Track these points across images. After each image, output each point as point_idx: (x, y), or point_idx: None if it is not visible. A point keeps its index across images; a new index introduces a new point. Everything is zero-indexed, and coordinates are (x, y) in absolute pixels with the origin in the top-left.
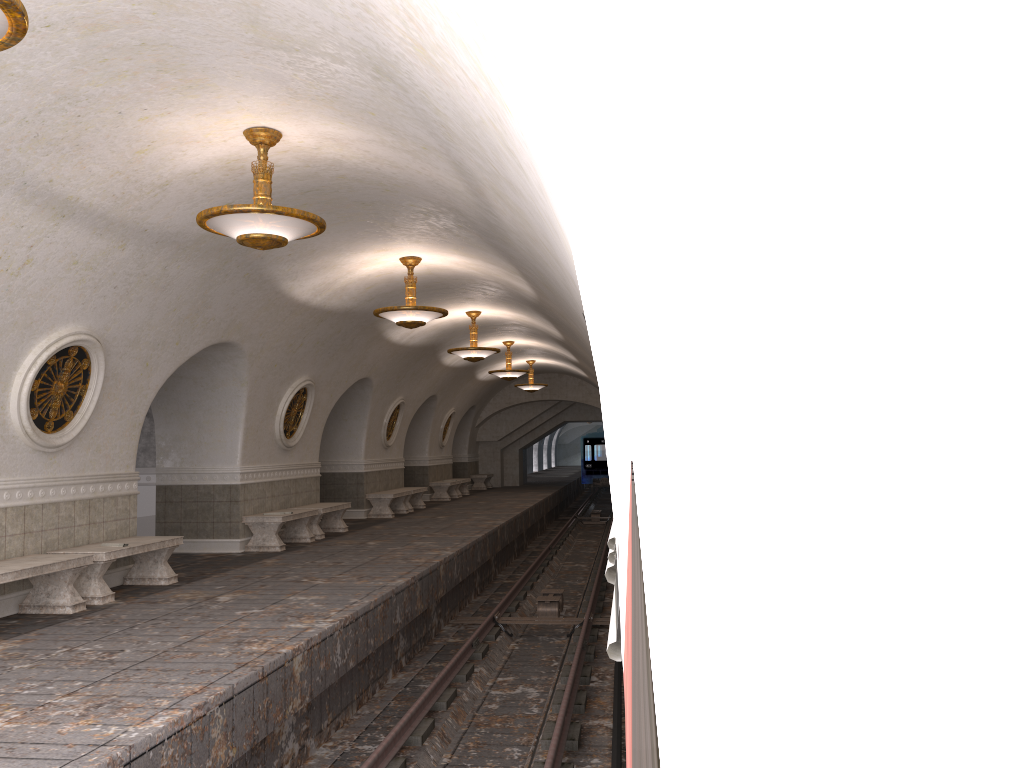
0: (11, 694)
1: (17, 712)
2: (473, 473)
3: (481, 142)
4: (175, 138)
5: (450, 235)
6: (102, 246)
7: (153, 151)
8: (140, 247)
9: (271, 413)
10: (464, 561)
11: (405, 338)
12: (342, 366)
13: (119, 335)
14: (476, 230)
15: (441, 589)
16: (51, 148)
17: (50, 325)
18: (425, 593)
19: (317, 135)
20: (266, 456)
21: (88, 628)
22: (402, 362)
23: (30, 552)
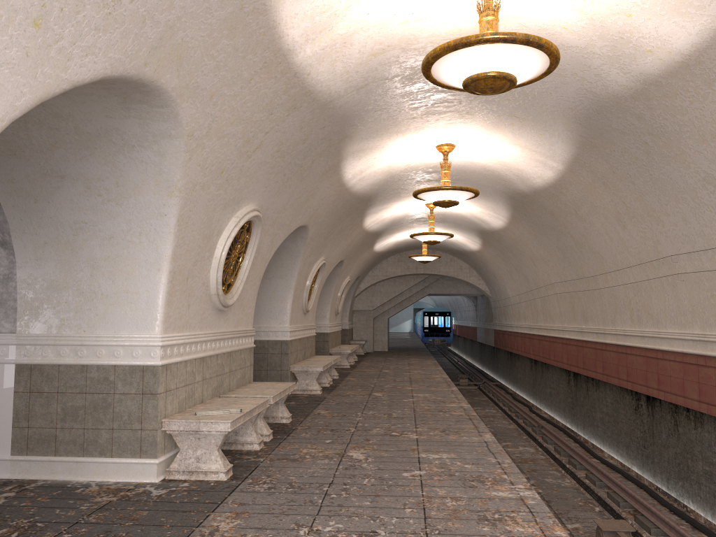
0: None
1: None
2: (350, 339)
3: None
4: None
5: None
6: None
7: None
8: None
9: (207, 253)
10: None
11: (355, 179)
12: (290, 202)
13: None
14: None
15: None
16: None
17: None
18: None
19: None
20: (197, 319)
21: None
22: (337, 213)
23: None
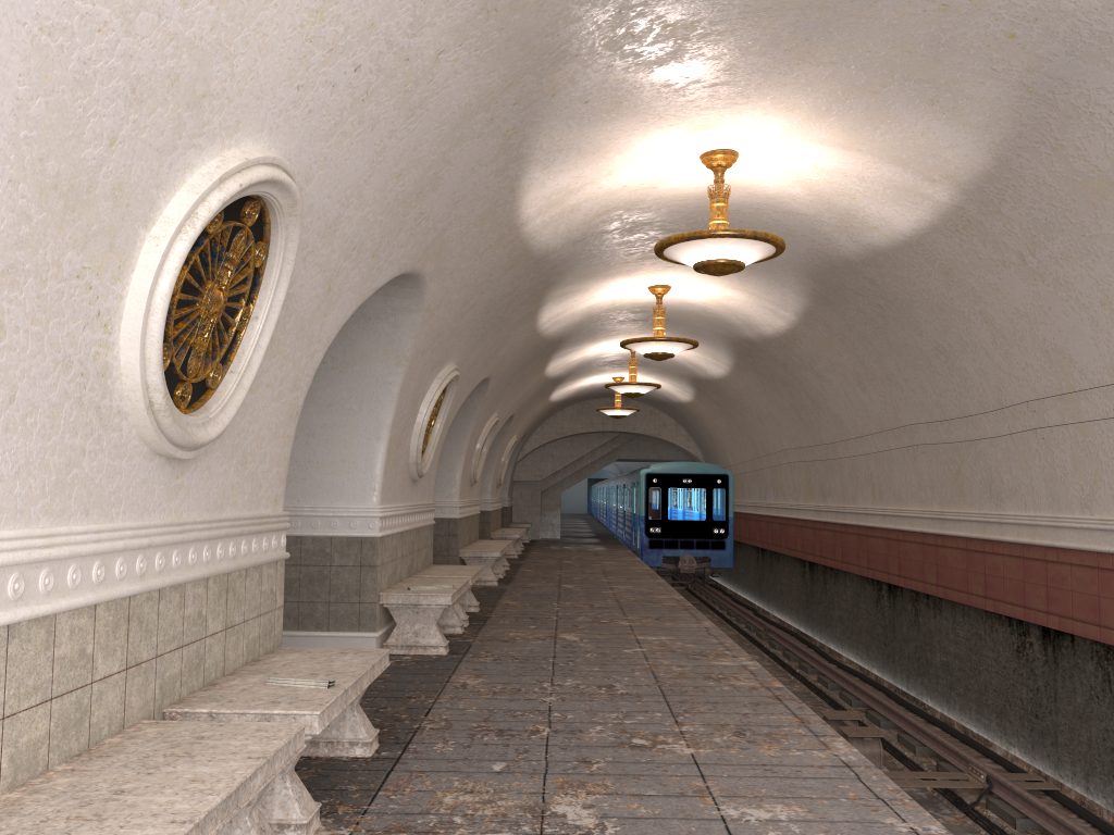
0: None
1: None
2: (510, 521)
3: None
4: None
5: (909, 81)
6: None
7: None
8: None
9: (412, 418)
10: None
11: (549, 322)
12: (482, 354)
13: (317, 203)
14: (1063, 41)
15: None
16: None
17: (231, 122)
18: None
19: None
20: (399, 490)
21: None
22: (522, 361)
23: (134, 717)
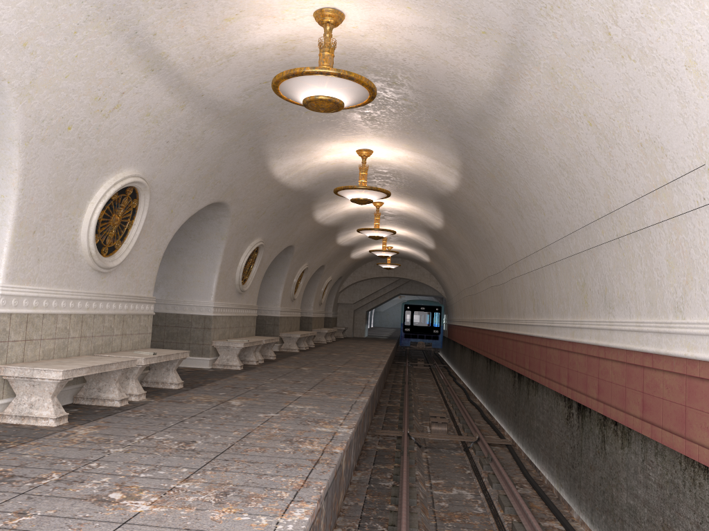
0: (131, 476)
1: (152, 495)
2: (334, 325)
3: (629, 0)
4: (259, 10)
5: (416, 130)
6: (169, 103)
7: (237, 21)
8: (193, 110)
9: (235, 263)
10: (379, 387)
11: (323, 218)
12: (281, 234)
13: (160, 183)
14: (452, 124)
15: (374, 407)
16: (166, 2)
17: (118, 166)
18: (371, 409)
19: (374, 21)
20: (228, 296)
21: (145, 420)
22: (315, 237)
23: (83, 353)
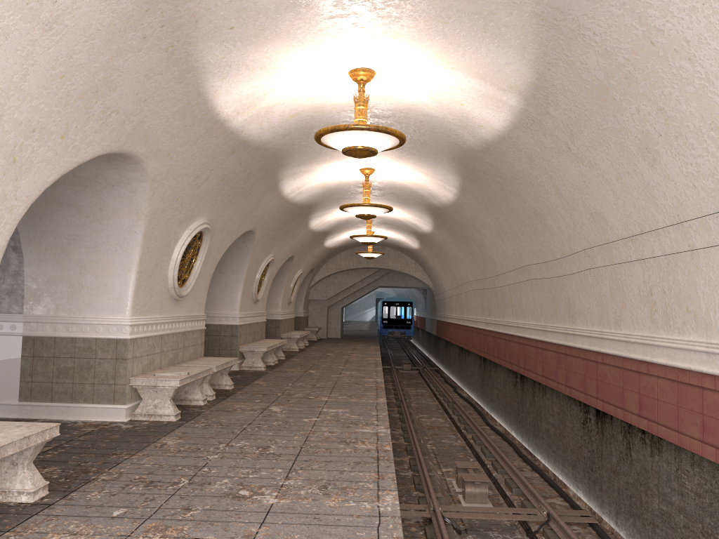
0: None
1: None
2: (305, 326)
3: None
4: None
5: (464, 13)
6: None
7: None
8: None
9: (166, 257)
10: None
11: (294, 193)
12: (236, 214)
13: None
14: None
15: None
16: None
17: None
18: None
19: None
20: (157, 306)
21: None
22: (282, 219)
23: None
